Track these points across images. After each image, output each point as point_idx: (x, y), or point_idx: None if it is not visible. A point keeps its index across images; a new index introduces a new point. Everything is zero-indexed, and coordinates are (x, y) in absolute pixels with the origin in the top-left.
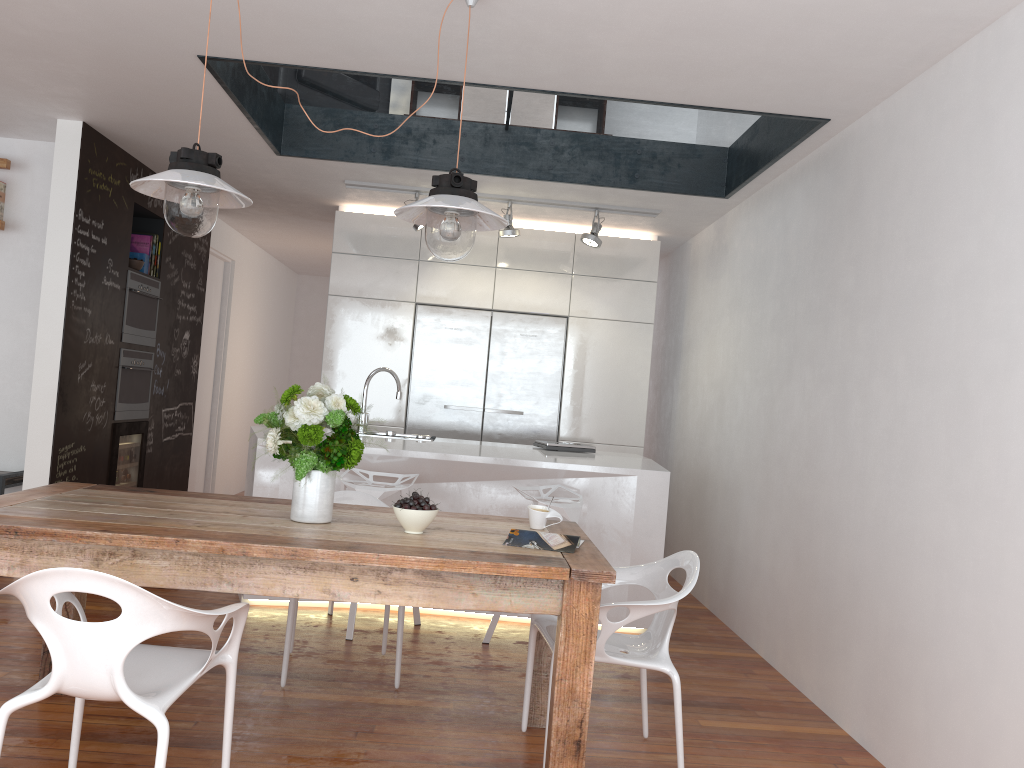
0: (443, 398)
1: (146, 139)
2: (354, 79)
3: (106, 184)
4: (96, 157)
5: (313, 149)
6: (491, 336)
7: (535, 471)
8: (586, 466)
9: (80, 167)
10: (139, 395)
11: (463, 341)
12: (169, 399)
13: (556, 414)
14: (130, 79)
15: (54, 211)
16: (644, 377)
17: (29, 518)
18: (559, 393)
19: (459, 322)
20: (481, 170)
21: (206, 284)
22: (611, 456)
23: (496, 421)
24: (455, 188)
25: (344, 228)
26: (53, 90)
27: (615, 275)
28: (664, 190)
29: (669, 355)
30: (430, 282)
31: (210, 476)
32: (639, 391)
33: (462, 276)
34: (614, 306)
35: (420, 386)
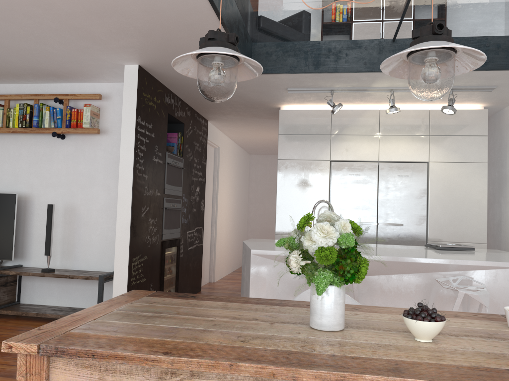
0: (351, 217)
1: (173, 73)
2: (298, 16)
3: (152, 102)
4: (146, 86)
5: (270, 68)
6: (379, 177)
7: (443, 266)
8: (482, 262)
9: (138, 91)
10: (174, 224)
11: (361, 182)
12: (190, 225)
13: (425, 224)
14: (164, 26)
15: (124, 118)
16: (483, 197)
17: (105, 337)
18: (426, 211)
19: (358, 170)
20: (378, 69)
21: (206, 160)
22: (488, 252)
23: (385, 230)
24: (438, 35)
25: (284, 119)
26: (121, 43)
27: (458, 133)
28: (508, 68)
29: (493, 183)
30: (338, 147)
31: (212, 267)
32: (480, 207)
33: (358, 142)
34: (459, 153)
35: (336, 211)
